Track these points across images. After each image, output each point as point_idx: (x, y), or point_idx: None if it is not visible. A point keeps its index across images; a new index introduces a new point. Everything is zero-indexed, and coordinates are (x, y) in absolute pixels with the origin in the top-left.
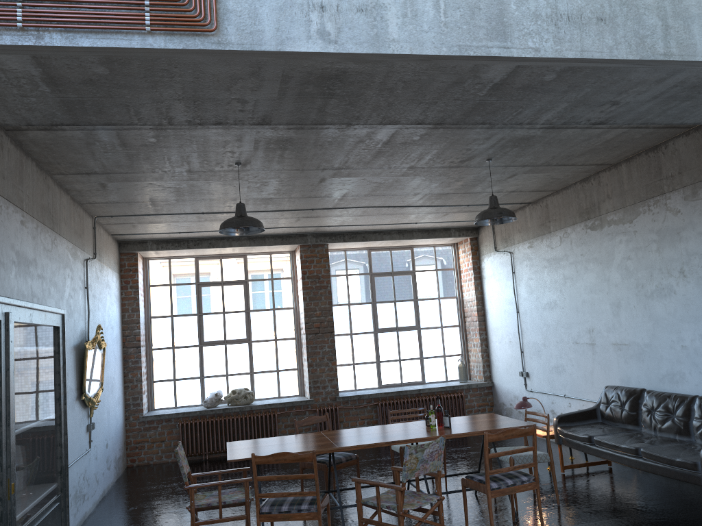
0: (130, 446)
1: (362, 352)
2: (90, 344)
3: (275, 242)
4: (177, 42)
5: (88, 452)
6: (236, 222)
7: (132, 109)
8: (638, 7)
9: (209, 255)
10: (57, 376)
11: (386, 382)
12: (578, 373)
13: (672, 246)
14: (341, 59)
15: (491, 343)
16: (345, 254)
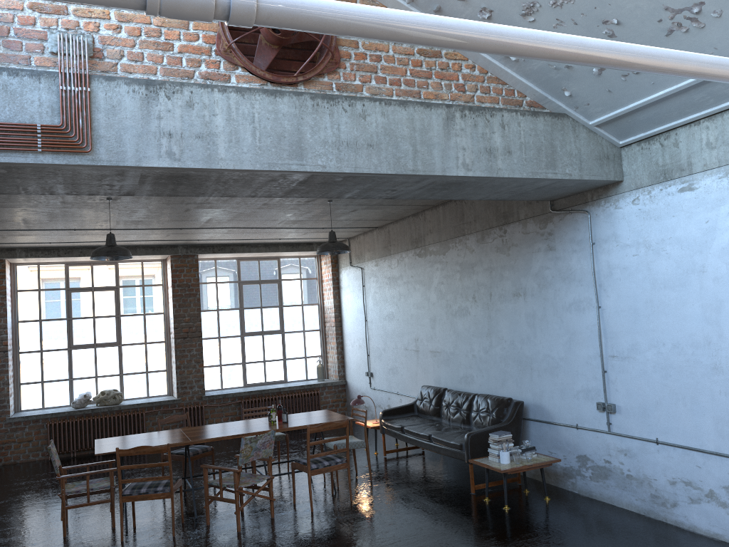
0: None
1: (230, 354)
2: None
3: (146, 252)
4: (62, 159)
5: None
6: (107, 251)
7: (21, 187)
8: (397, 137)
9: (80, 262)
10: None
11: (251, 381)
12: (407, 374)
13: (469, 277)
14: (184, 170)
15: (346, 346)
16: (216, 263)
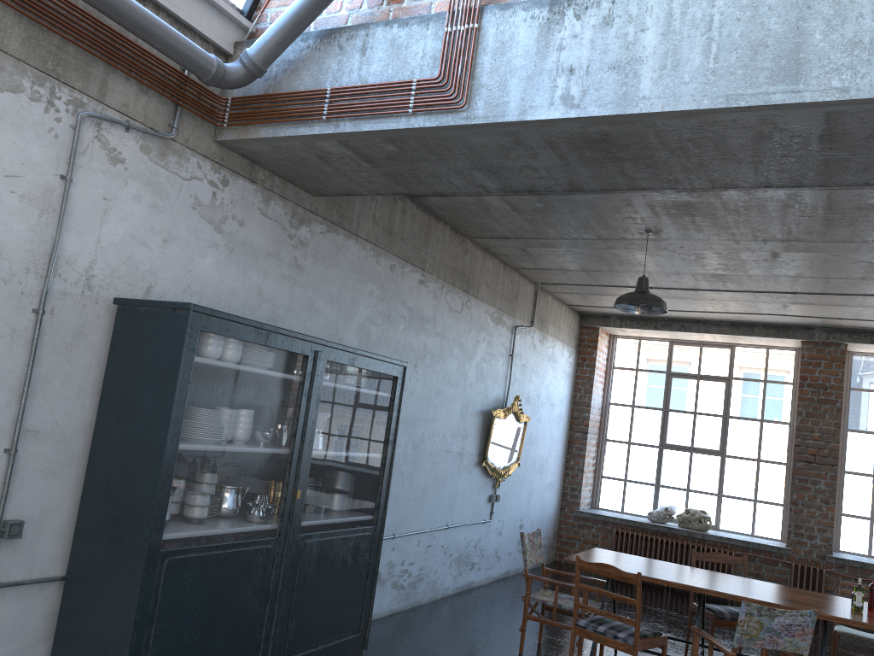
0: (561, 539)
1: None
2: (500, 413)
3: (766, 333)
4: (433, 120)
5: (486, 522)
6: (629, 298)
7: (443, 179)
8: None
9: (686, 341)
10: (388, 421)
11: None
12: None
13: None
14: (589, 122)
15: None
16: None
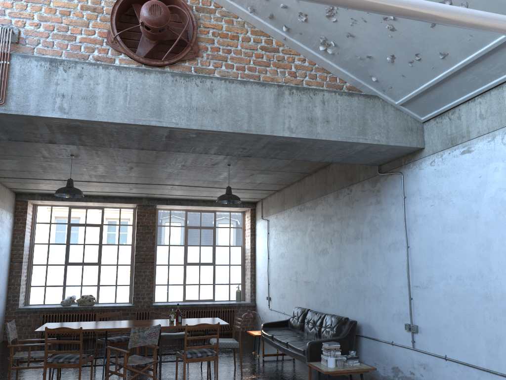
0: None
1: (175, 277)
2: None
3: (120, 201)
4: None
5: None
6: (64, 190)
7: None
8: (236, 106)
9: (78, 206)
10: None
11: (189, 298)
12: (290, 299)
13: (328, 225)
14: (72, 121)
15: (257, 277)
16: (170, 212)
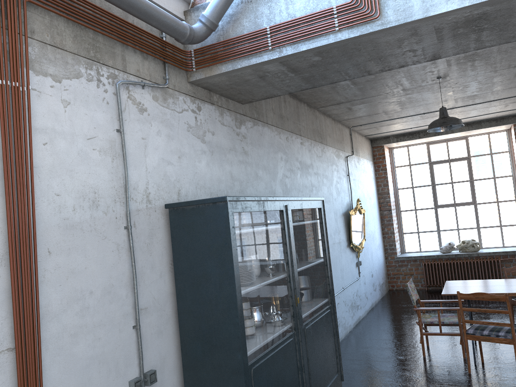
0: (390, 276)
1: None
2: (352, 212)
3: (490, 125)
4: (355, 31)
5: (358, 279)
6: (439, 123)
7: (342, 72)
8: None
9: (437, 141)
10: (322, 237)
11: None
12: None
13: None
14: (477, 7)
15: None
16: None
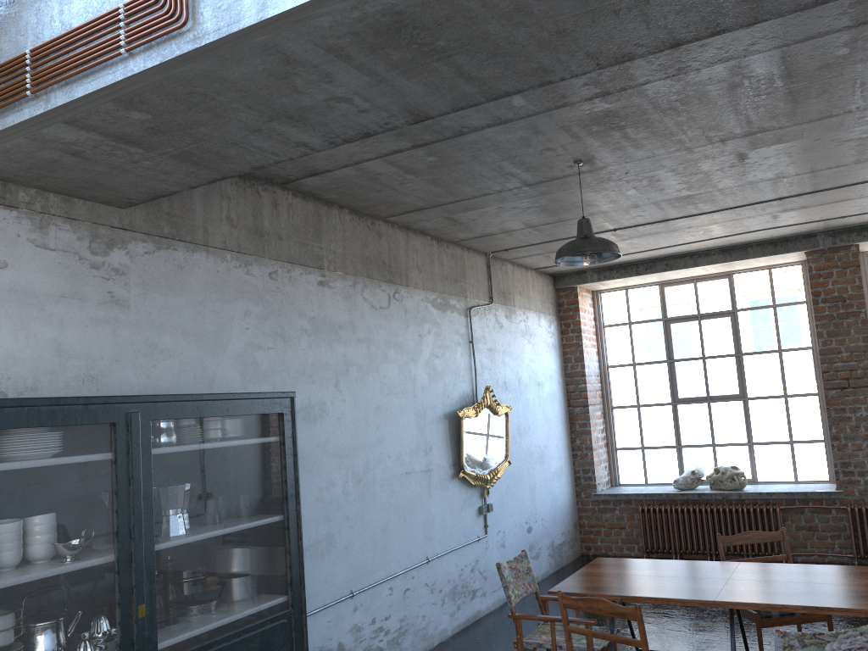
0: (583, 529)
1: None
2: (470, 411)
3: (763, 252)
4: (155, 56)
5: (481, 539)
6: (569, 248)
7: (246, 145)
8: None
9: (677, 280)
10: (283, 471)
11: None
12: None
13: None
14: None
15: None
16: None
